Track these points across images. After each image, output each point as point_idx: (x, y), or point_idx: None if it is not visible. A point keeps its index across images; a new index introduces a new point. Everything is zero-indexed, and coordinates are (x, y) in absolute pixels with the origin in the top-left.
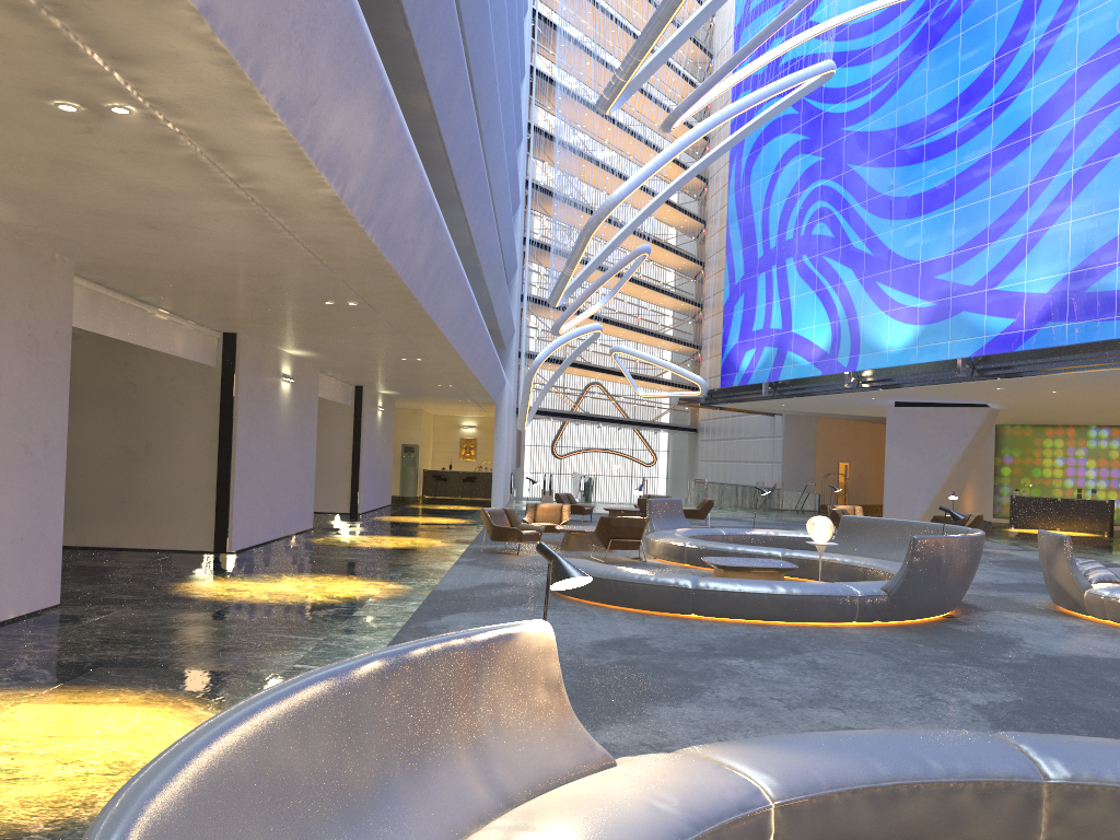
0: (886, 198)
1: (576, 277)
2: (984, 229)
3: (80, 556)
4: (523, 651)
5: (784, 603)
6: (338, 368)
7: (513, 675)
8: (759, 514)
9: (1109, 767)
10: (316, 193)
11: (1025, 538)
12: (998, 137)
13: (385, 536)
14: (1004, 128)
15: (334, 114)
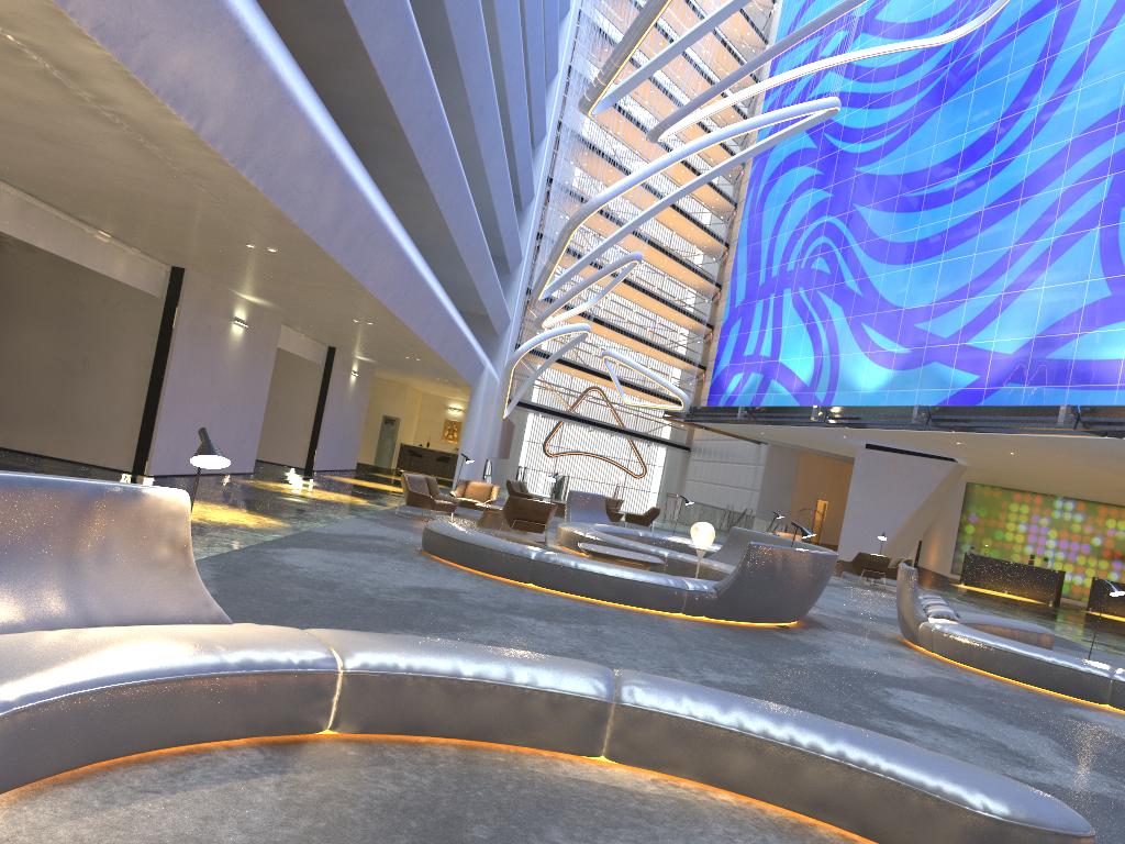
0: (883, 242)
1: (563, 274)
2: (966, 284)
3: None
4: (150, 509)
5: (615, 585)
6: (301, 323)
7: (134, 527)
8: (718, 535)
9: (675, 700)
10: (172, 124)
11: (961, 593)
12: (991, 196)
13: (317, 489)
14: (998, 188)
15: (174, 51)
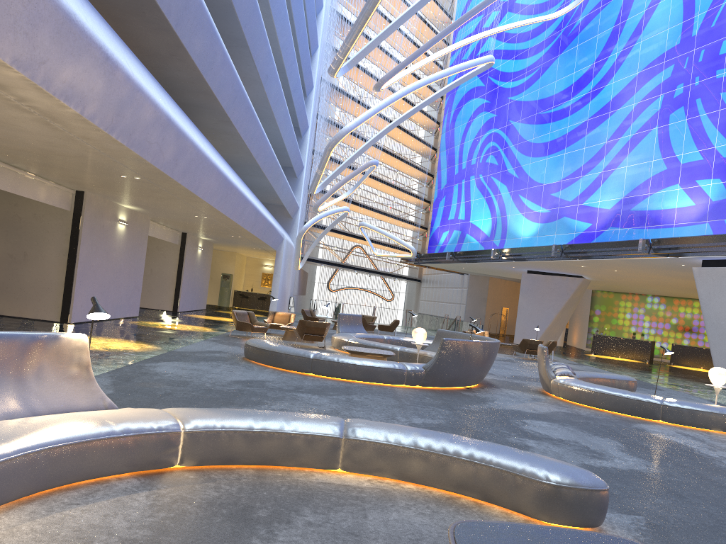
0: (528, 143)
1: (329, 176)
2: (580, 167)
3: None
4: (65, 346)
5: (362, 370)
6: (162, 219)
7: (56, 357)
8: None
9: (378, 433)
10: (66, 111)
11: (590, 359)
12: (592, 111)
13: (179, 324)
14: (596, 106)
15: (63, 69)
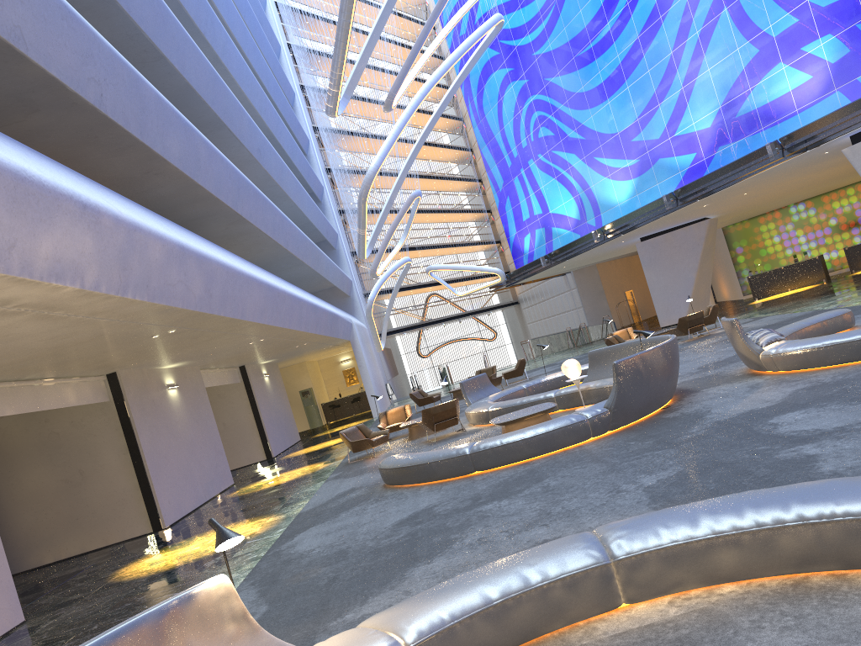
0: (579, 94)
1: (373, 231)
2: (653, 94)
3: (56, 569)
4: (205, 603)
5: (536, 442)
6: (213, 362)
7: (201, 623)
8: (571, 353)
9: (654, 535)
10: (63, 292)
11: (761, 307)
12: (639, 25)
13: (285, 472)
14: (641, 17)
15: (39, 243)
